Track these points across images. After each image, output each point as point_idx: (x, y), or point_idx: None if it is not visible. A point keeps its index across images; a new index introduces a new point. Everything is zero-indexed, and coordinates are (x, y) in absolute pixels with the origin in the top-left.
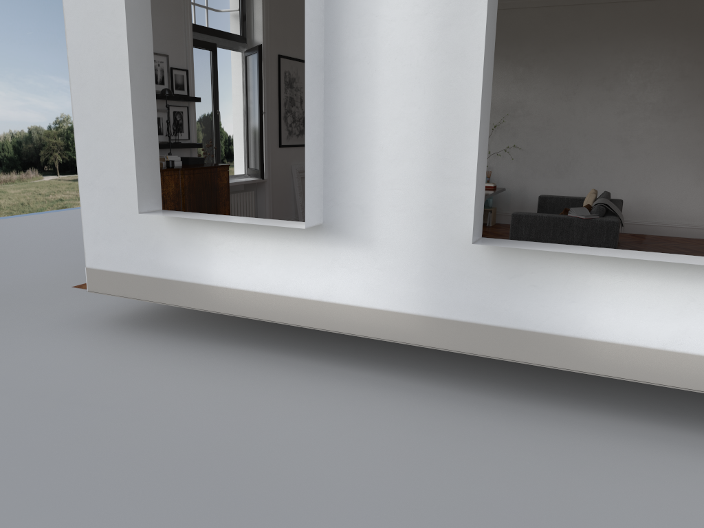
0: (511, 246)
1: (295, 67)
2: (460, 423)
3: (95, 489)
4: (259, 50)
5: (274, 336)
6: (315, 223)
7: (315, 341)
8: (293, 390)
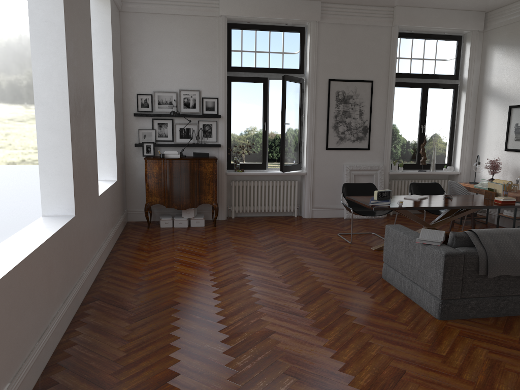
0: (38, 221)
1: (354, 87)
2: None
3: None
4: (282, 79)
5: None
6: None
7: None
8: None
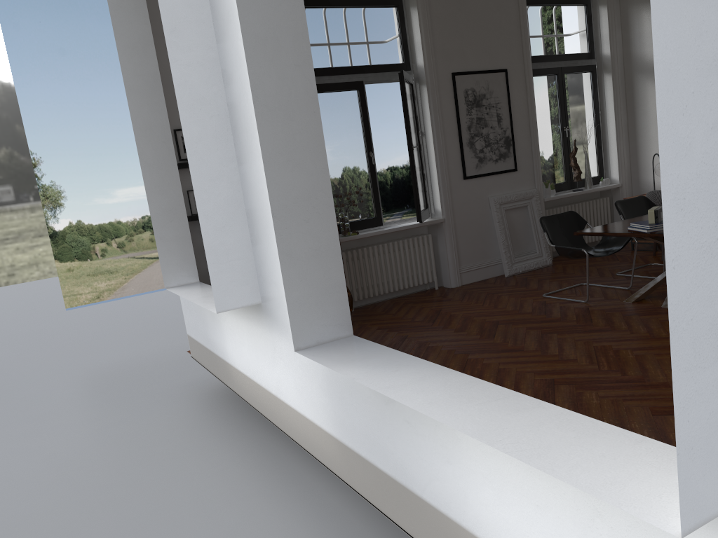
0: (327, 360)
1: (485, 81)
2: None
3: None
4: (400, 77)
5: None
6: (241, 305)
7: None
8: (232, 505)
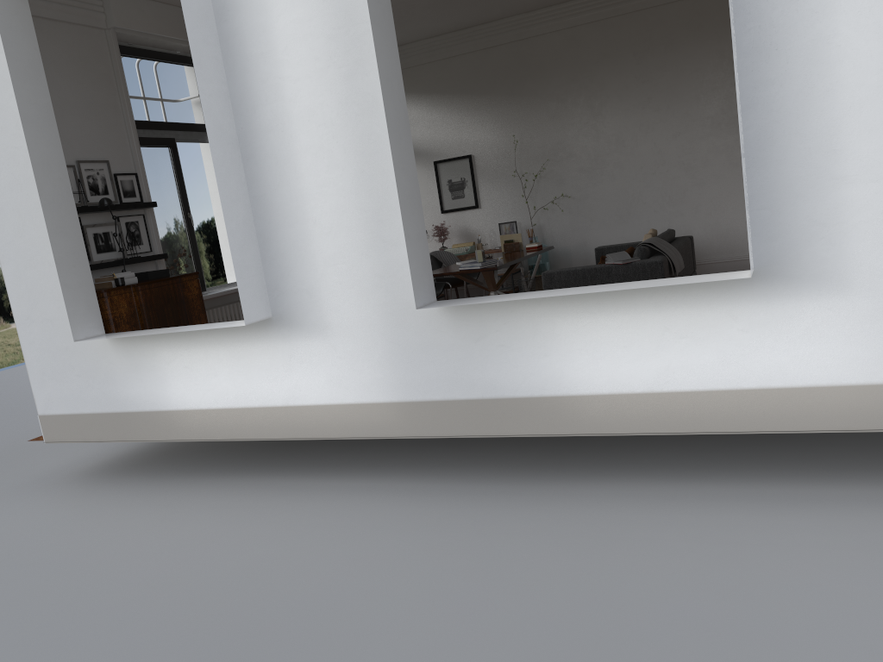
0: (457, 304)
1: None
2: (446, 517)
3: (9, 648)
4: None
5: (264, 459)
6: (260, 318)
7: (309, 457)
8: (265, 512)
